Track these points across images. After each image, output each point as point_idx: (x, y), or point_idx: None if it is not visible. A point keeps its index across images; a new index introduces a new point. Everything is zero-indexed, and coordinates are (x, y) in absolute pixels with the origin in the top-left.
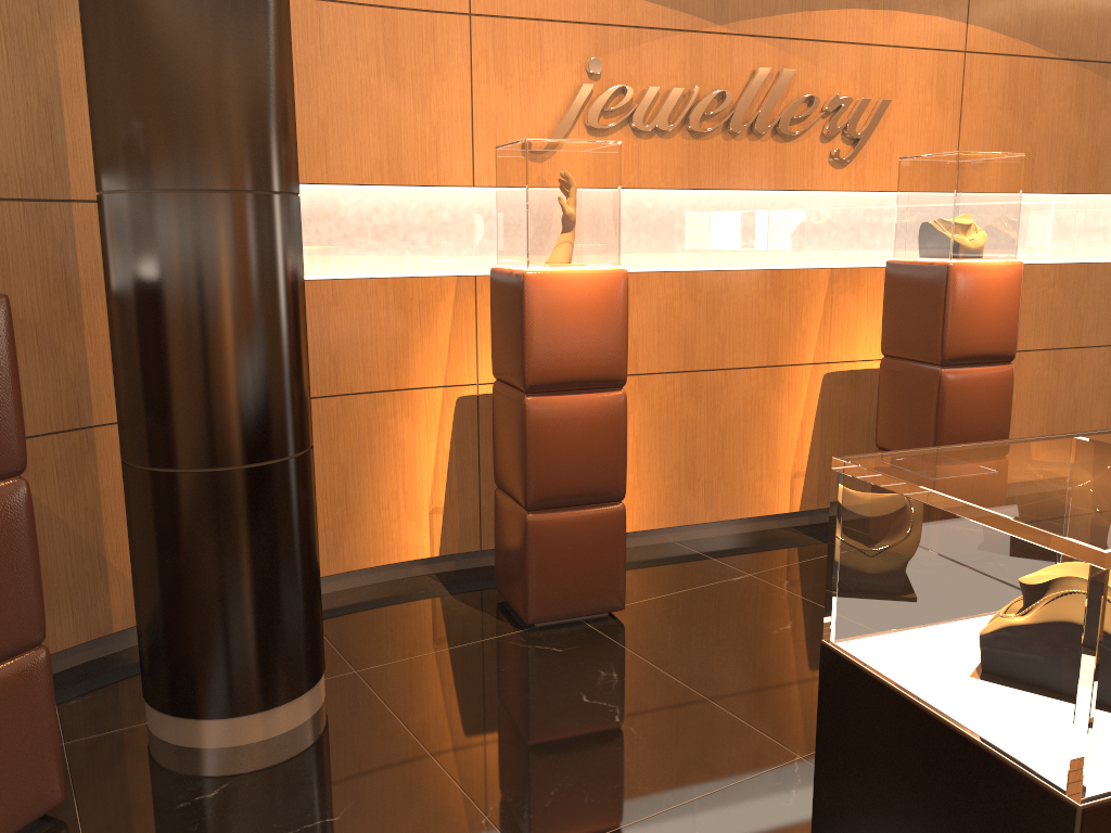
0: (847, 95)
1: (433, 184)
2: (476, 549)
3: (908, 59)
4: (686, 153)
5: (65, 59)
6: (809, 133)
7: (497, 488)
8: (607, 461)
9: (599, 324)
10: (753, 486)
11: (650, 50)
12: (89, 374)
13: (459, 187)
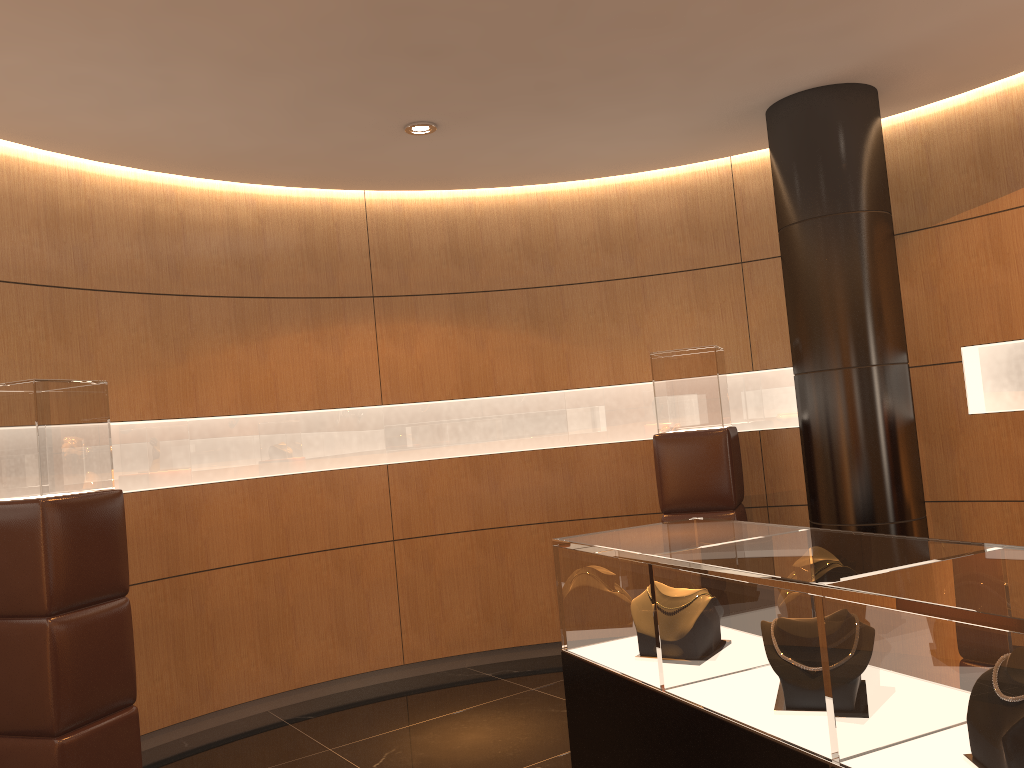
0: None
1: None
2: None
3: None
4: None
5: None
6: None
7: None
8: None
9: None
10: None
11: None
12: None
13: None
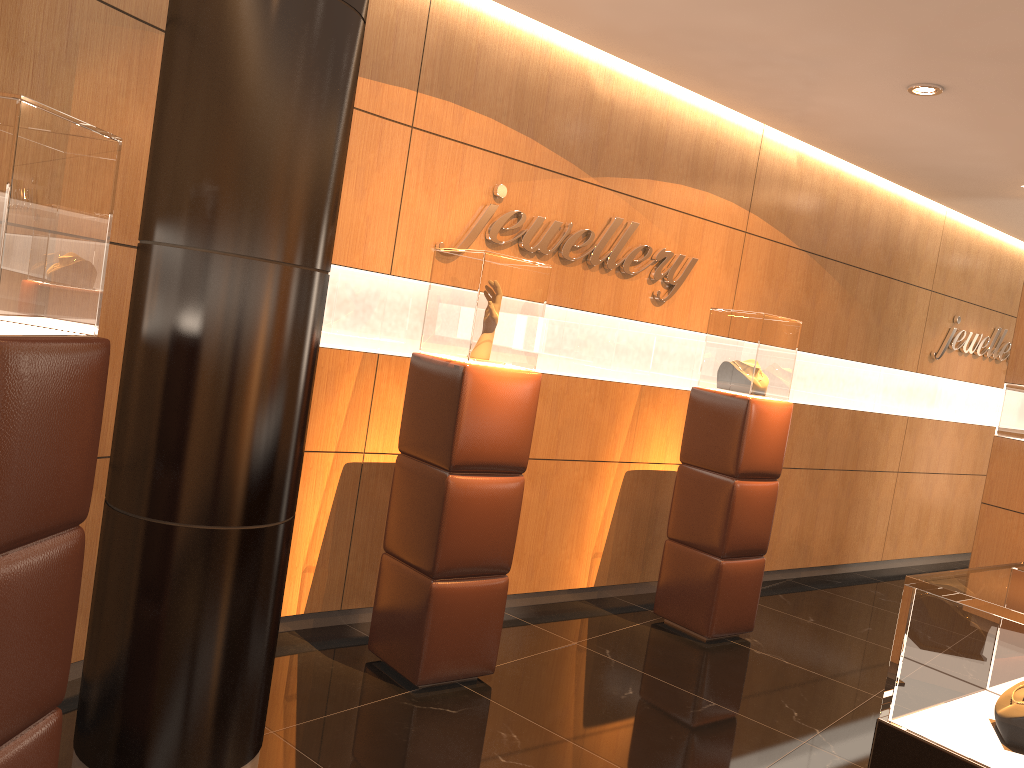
0: (669, 250)
1: (358, 267)
2: (337, 608)
3: (711, 230)
4: (554, 275)
5: (79, 94)
6: (641, 275)
7: (385, 553)
8: (503, 538)
9: (516, 417)
10: (564, 562)
11: (541, 186)
12: None
13: (378, 273)
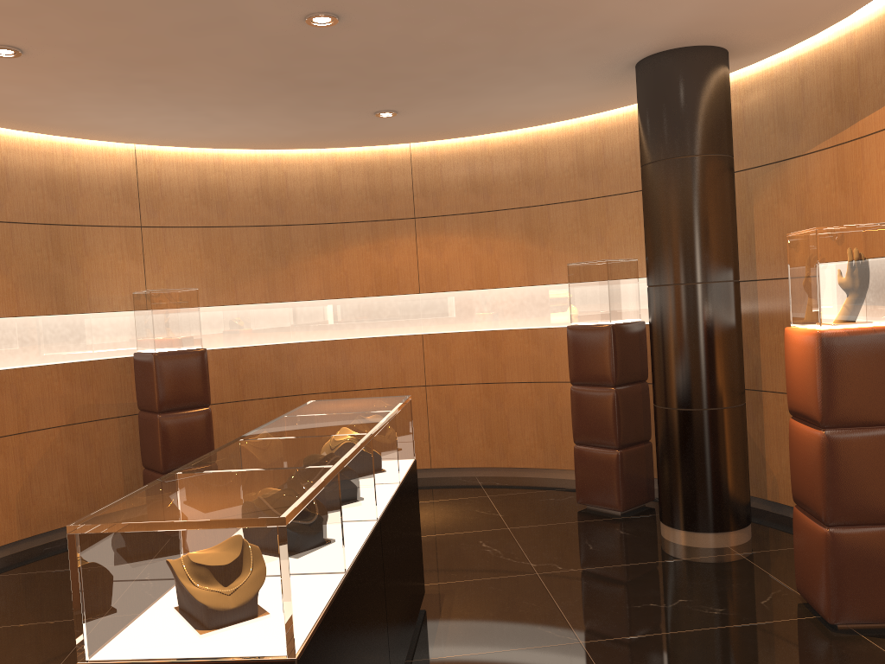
0: None
1: None
2: None
3: None
4: None
5: (756, 214)
6: None
7: None
8: (811, 485)
9: (803, 372)
10: None
11: None
12: (761, 364)
13: None
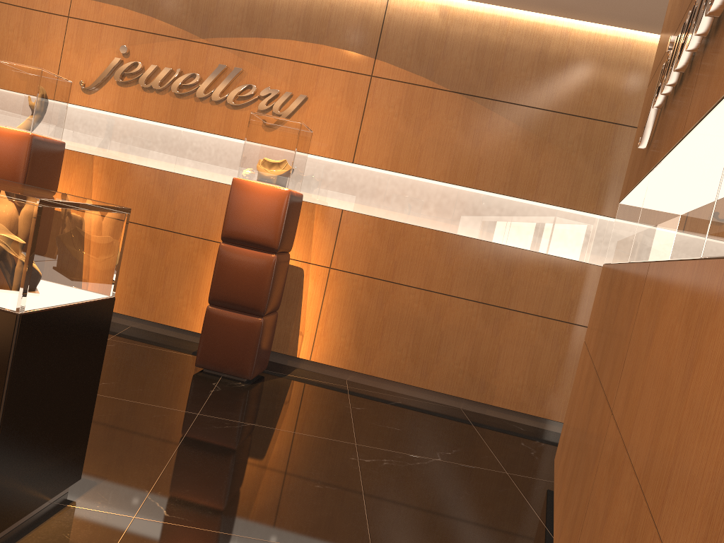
0: (280, 89)
1: None
2: None
3: (327, 74)
4: (171, 104)
5: None
6: (251, 107)
7: None
8: None
9: (9, 157)
10: (180, 308)
11: (159, 46)
12: None
13: None
